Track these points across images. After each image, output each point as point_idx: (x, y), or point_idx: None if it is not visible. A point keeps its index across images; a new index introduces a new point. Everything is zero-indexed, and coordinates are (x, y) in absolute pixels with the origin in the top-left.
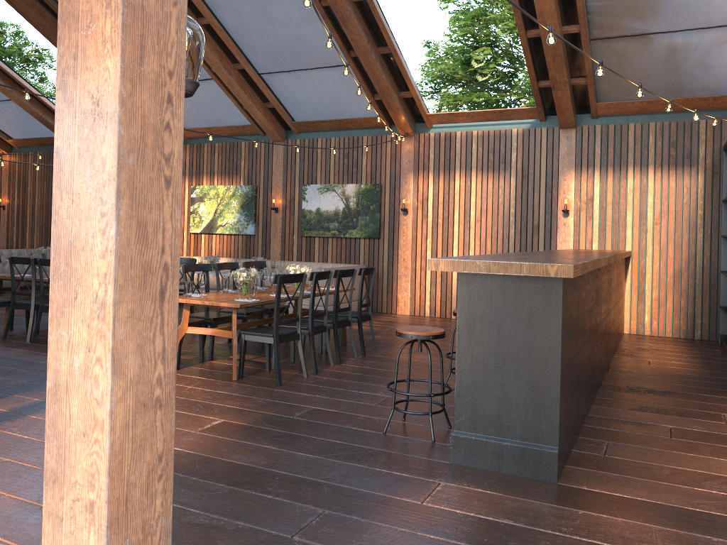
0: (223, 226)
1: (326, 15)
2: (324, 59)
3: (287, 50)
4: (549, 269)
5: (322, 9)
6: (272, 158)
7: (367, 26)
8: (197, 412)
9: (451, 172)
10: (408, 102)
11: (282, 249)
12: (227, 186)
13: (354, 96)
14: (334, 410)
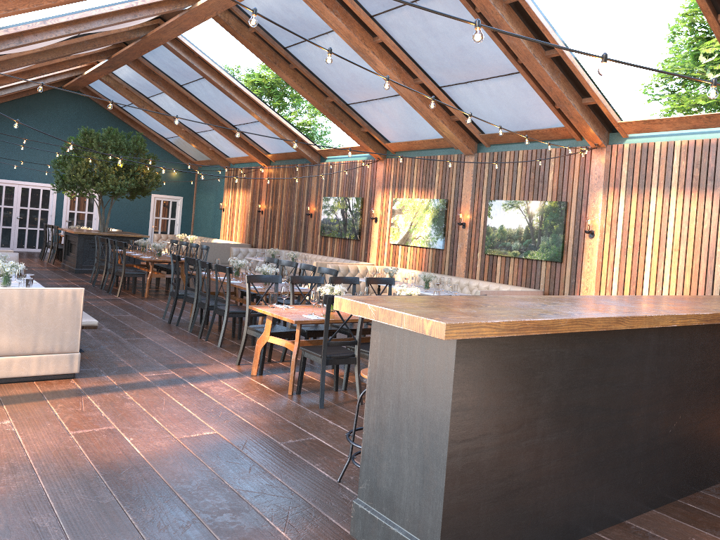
0: (417, 238)
1: (483, 22)
2: (495, 67)
3: (455, 61)
4: (425, 325)
5: (478, 16)
6: (463, 172)
7: (528, 29)
8: (208, 420)
9: (646, 190)
10: (595, 109)
11: (466, 266)
12: (422, 199)
13: (534, 105)
14: (329, 445)
